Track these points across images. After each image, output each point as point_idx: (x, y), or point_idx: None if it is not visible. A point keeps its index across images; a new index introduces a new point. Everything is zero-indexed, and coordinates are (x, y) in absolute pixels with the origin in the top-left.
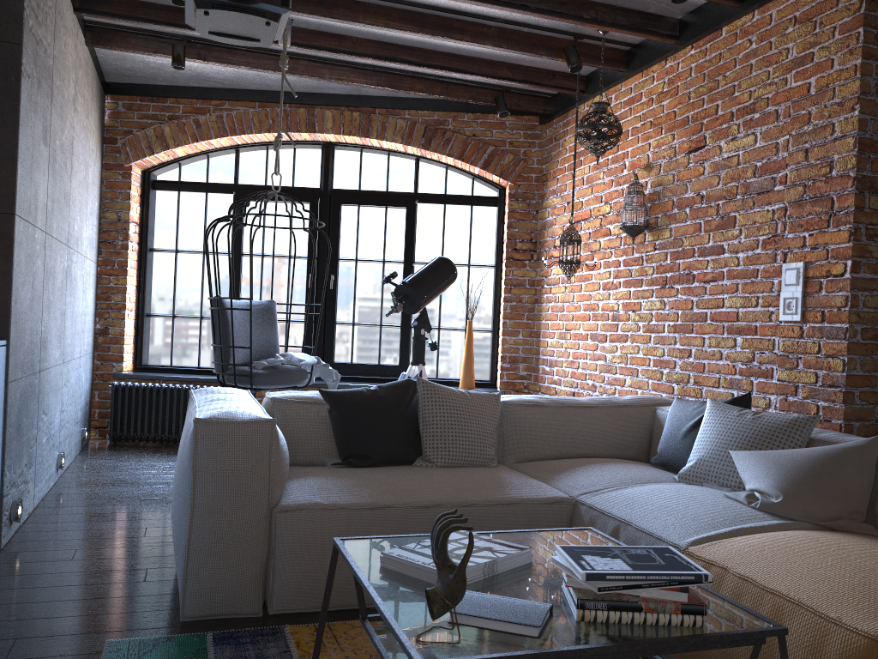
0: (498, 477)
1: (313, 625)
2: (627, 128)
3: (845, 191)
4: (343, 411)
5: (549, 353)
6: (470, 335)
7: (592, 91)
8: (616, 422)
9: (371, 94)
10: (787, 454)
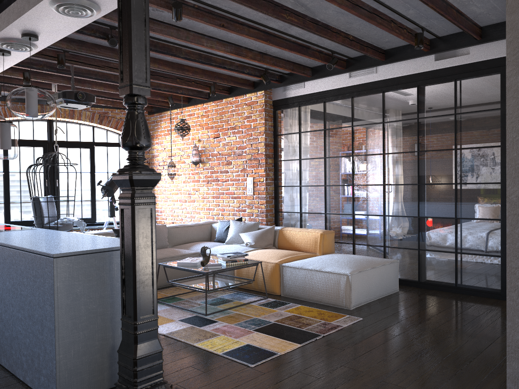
0: (175, 249)
1: None
2: (189, 124)
3: (262, 158)
4: None
5: (160, 207)
6: None
7: (173, 108)
8: (200, 230)
9: None
10: (254, 232)
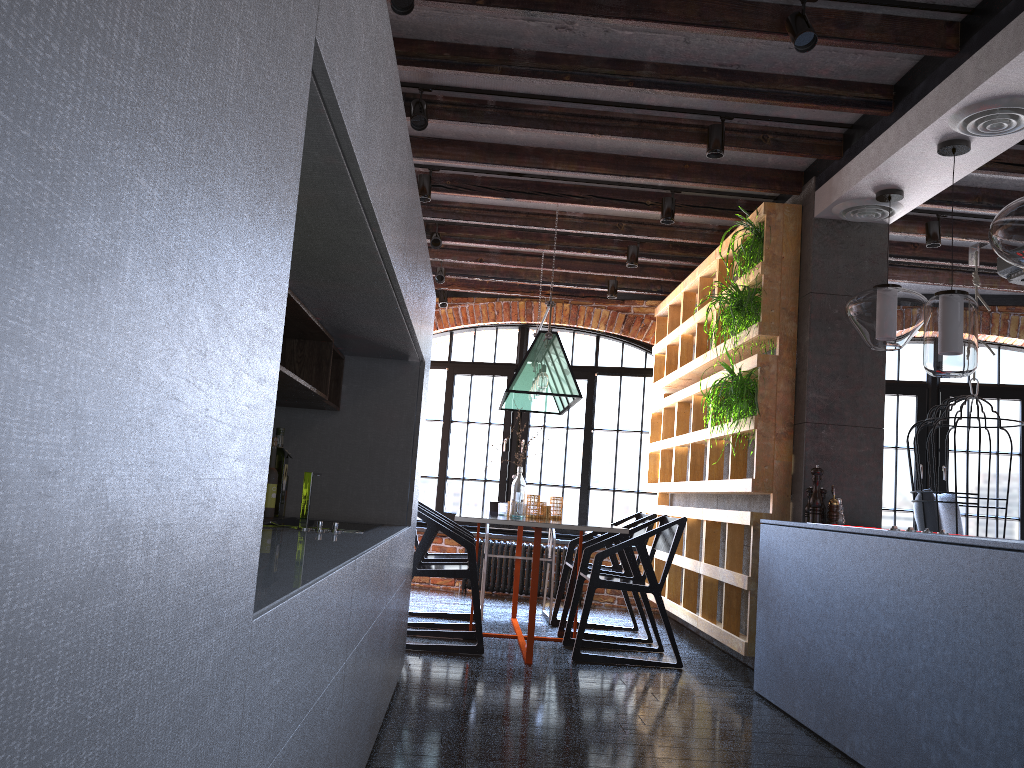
0: None
1: None
2: None
3: None
4: None
5: None
6: None
7: None
8: None
9: (992, 293)
10: None
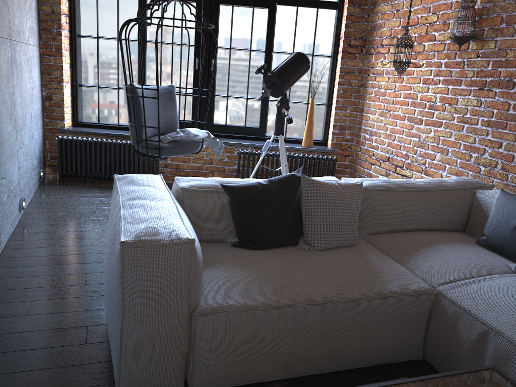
0: (369, 264)
1: None
2: None
3: None
4: (241, 204)
5: (370, 125)
6: (312, 108)
7: None
8: (445, 203)
9: None
10: None
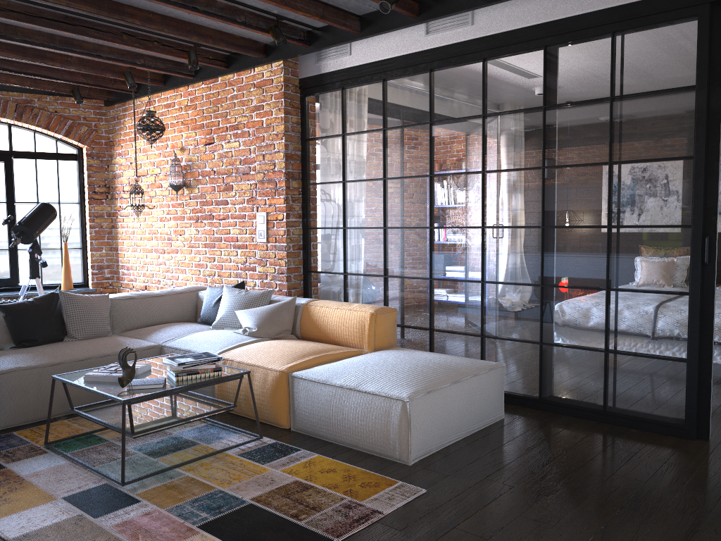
0: (117, 340)
1: (29, 429)
2: (167, 122)
3: (281, 179)
4: (15, 316)
5: (126, 261)
6: (66, 252)
7: (142, 93)
8: (177, 302)
9: None
10: (259, 309)
